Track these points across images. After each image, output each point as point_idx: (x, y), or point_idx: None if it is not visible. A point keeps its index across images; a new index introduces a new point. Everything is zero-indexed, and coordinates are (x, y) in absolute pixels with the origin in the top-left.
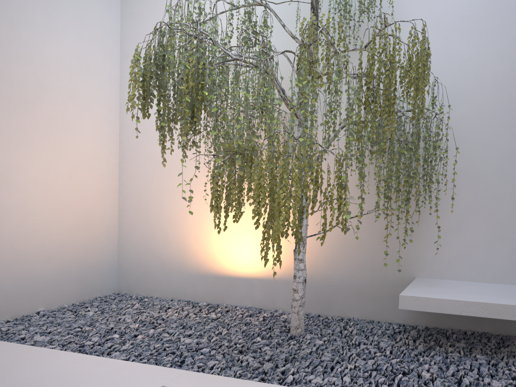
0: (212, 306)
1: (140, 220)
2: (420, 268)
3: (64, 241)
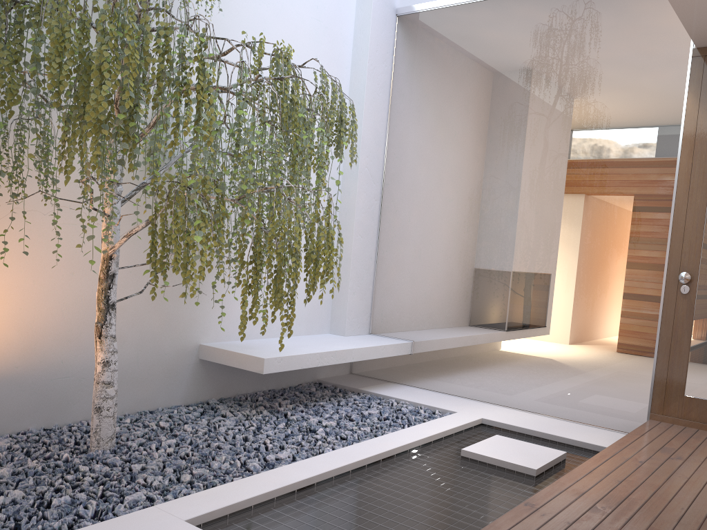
0: None
1: None
2: (205, 332)
3: None
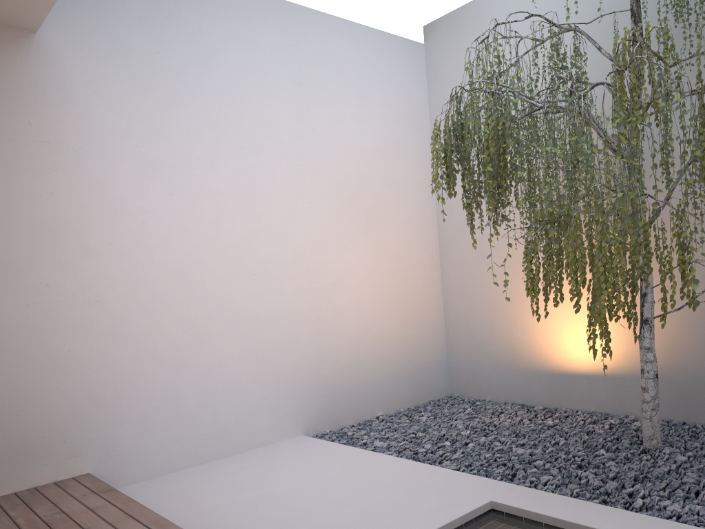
0: (549, 410)
1: (465, 311)
2: None
3: (394, 340)
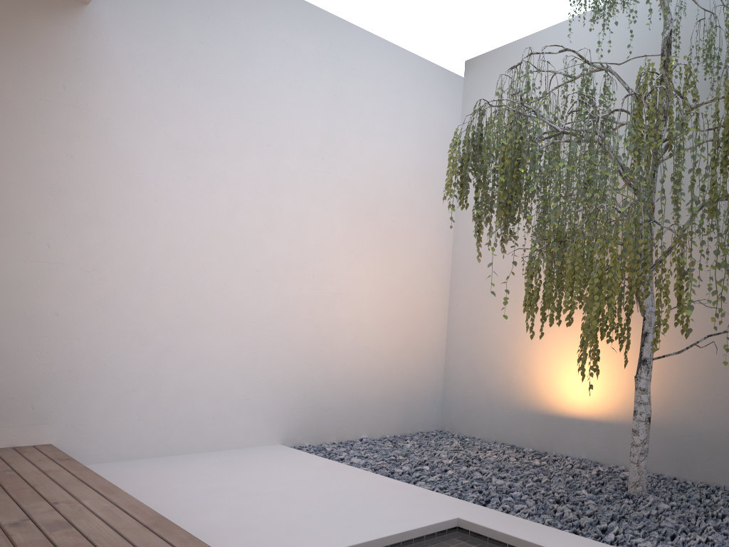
0: (538, 453)
1: (467, 344)
2: None
3: (391, 362)
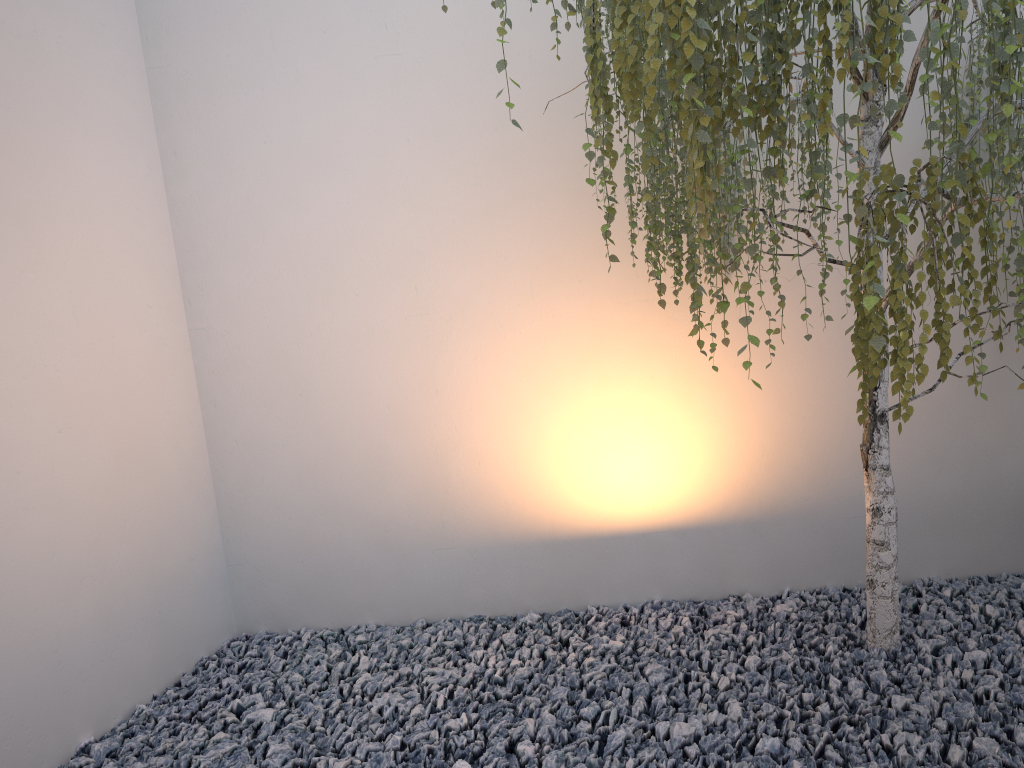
0: (563, 618)
1: (286, 426)
2: None
3: (99, 521)
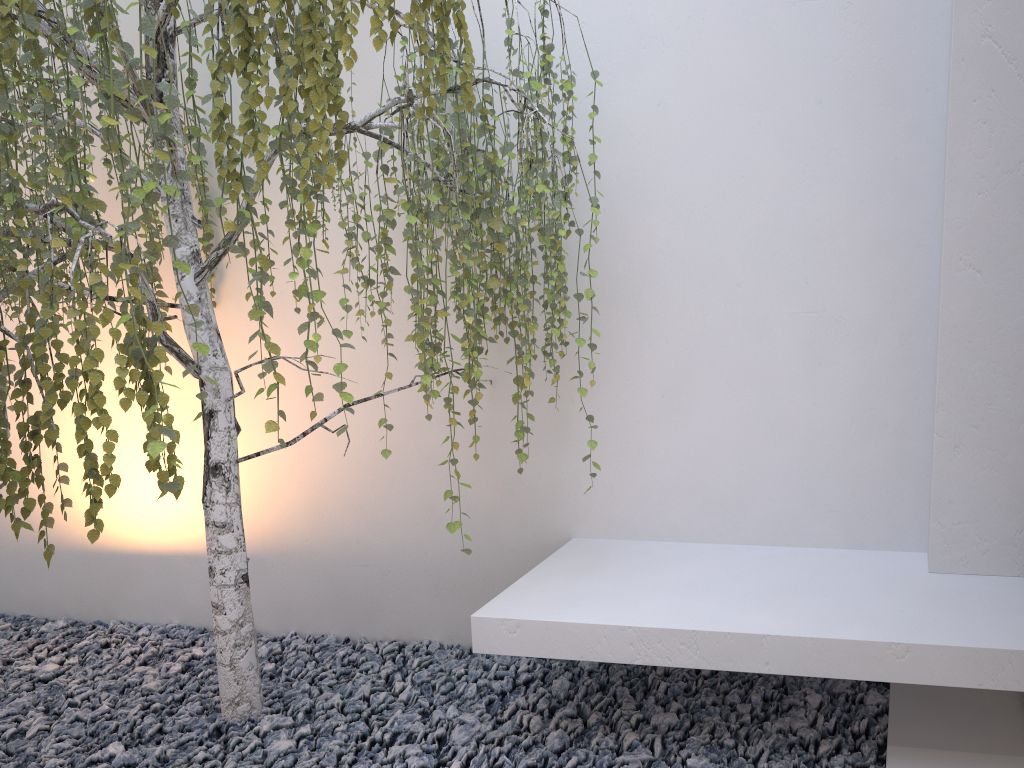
0: (76, 630)
1: None
2: (581, 515)
3: None
